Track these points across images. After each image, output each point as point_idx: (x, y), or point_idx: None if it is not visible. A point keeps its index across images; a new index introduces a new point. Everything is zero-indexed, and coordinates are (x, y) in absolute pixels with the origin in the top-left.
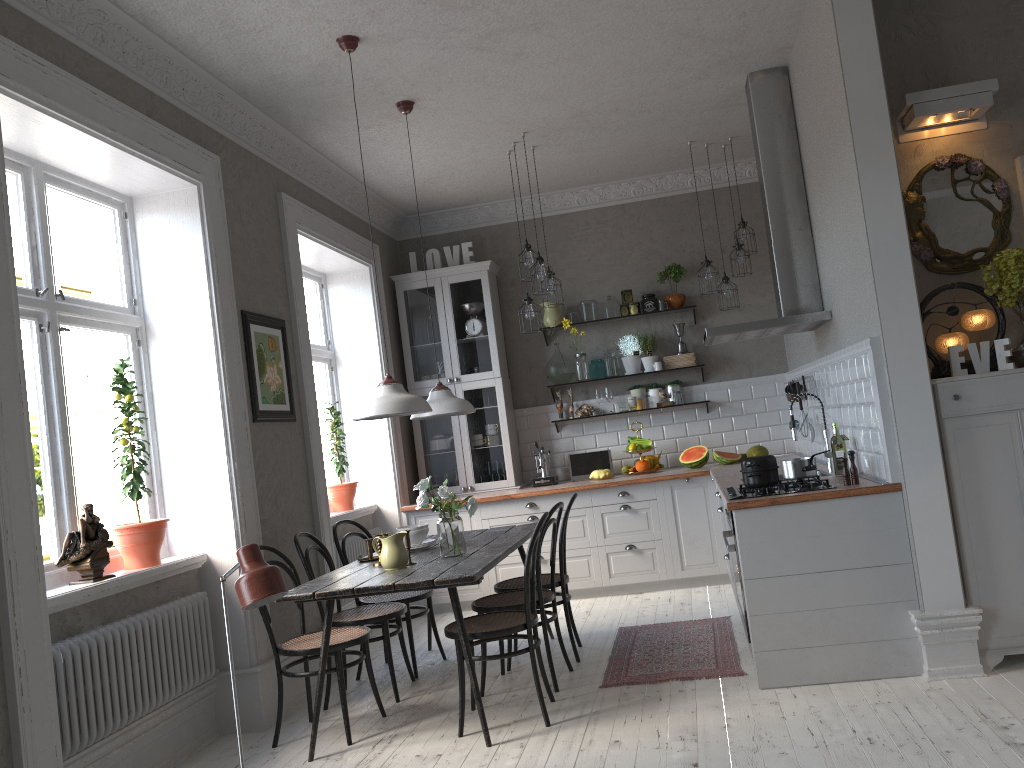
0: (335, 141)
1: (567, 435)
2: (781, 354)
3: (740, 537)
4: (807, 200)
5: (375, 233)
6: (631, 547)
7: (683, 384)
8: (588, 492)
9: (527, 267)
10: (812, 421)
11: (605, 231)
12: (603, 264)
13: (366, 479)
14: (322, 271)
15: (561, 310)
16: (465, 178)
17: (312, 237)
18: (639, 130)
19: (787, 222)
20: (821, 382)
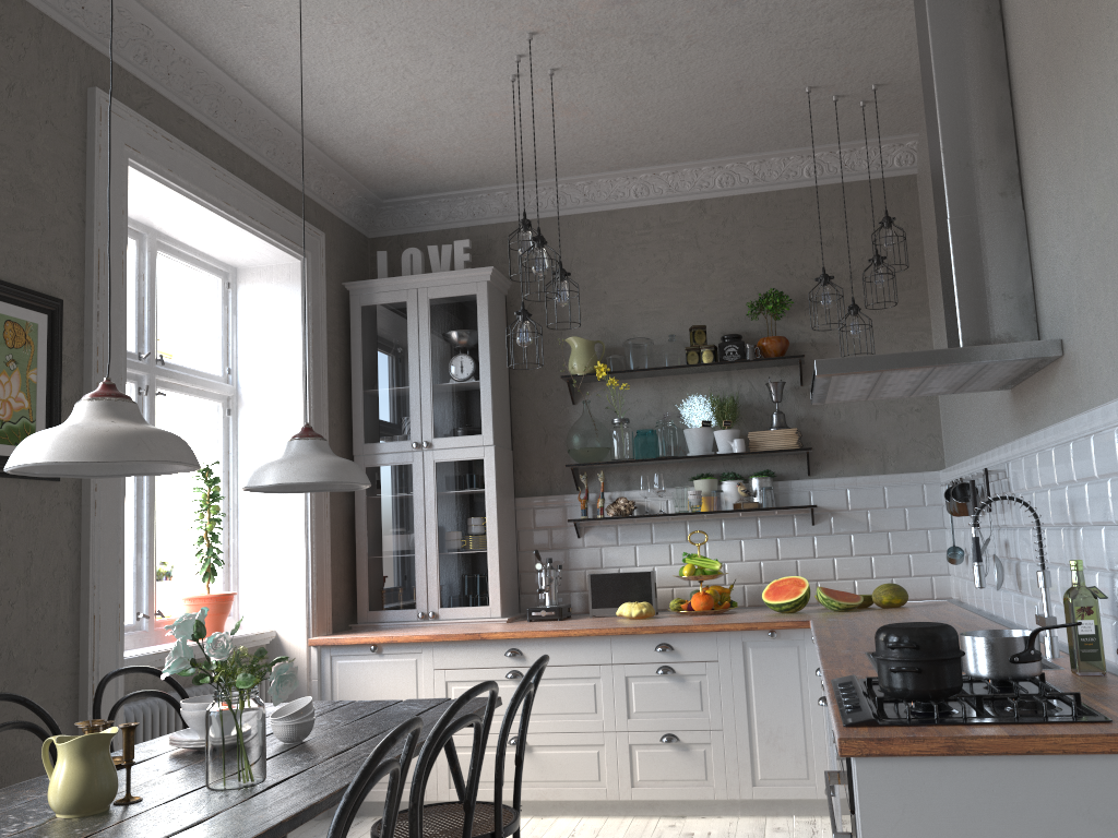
0: (206, 17)
1: (592, 543)
2: (935, 441)
3: (867, 827)
4: (1017, 144)
5: (324, 216)
6: (670, 739)
7: (777, 477)
8: (607, 639)
9: (553, 286)
10: (993, 551)
11: (673, 238)
12: (667, 287)
13: (264, 589)
14: (228, 261)
15: (598, 352)
16: (454, 130)
17: (169, 182)
18: (726, 50)
19: (978, 181)
20: (1025, 481)
